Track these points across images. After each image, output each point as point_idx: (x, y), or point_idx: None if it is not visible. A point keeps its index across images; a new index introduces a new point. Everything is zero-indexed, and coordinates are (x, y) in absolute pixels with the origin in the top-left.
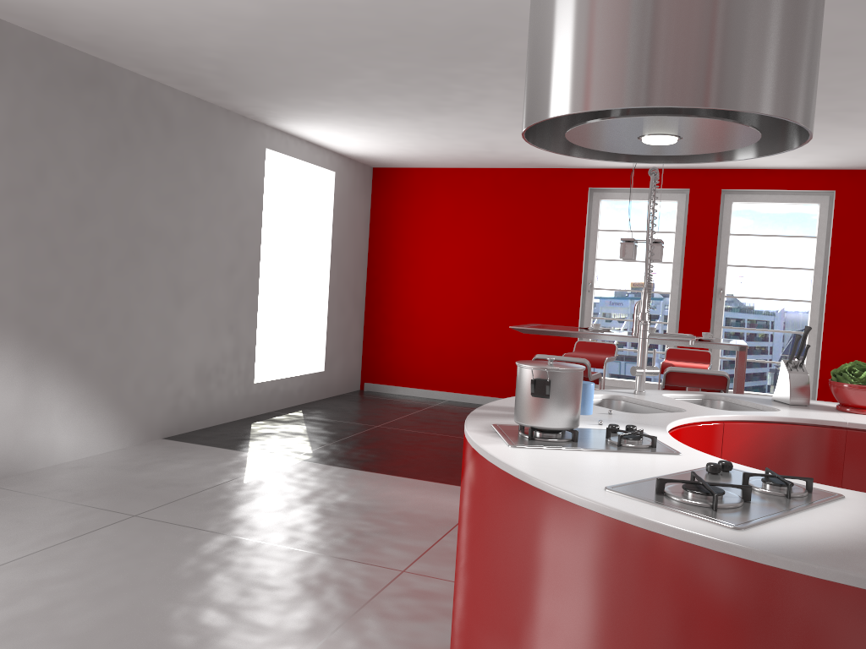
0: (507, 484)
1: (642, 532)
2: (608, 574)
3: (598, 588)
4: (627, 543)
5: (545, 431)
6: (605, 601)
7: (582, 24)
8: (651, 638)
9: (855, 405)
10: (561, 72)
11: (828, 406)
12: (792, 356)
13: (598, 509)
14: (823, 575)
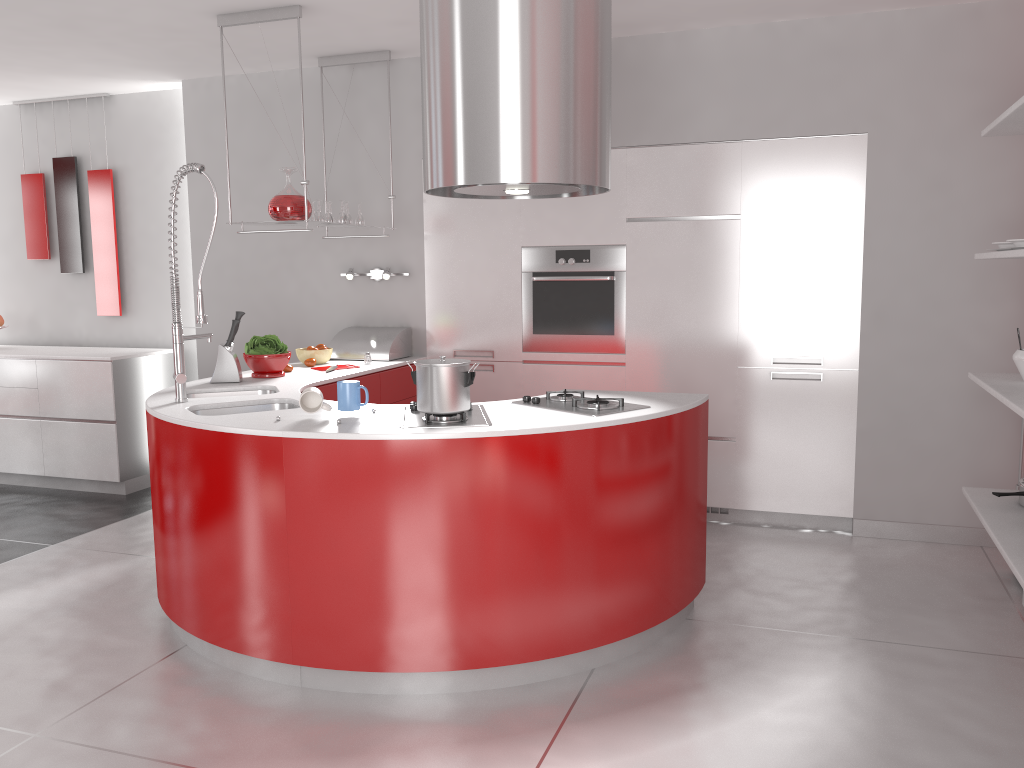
0: (549, 440)
1: (645, 422)
2: (632, 453)
3: (627, 464)
4: (639, 432)
5: (454, 414)
6: (631, 469)
7: (587, 127)
8: (651, 472)
9: (278, 370)
10: (576, 154)
11: (244, 378)
12: (232, 339)
13: (625, 422)
14: (689, 407)
